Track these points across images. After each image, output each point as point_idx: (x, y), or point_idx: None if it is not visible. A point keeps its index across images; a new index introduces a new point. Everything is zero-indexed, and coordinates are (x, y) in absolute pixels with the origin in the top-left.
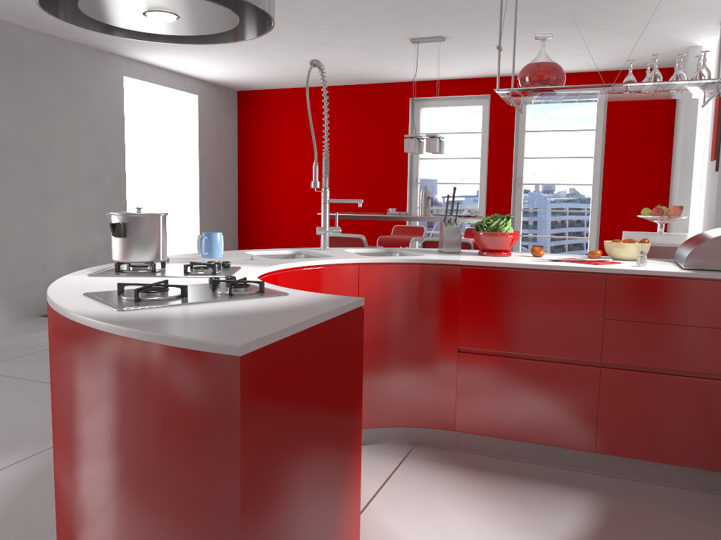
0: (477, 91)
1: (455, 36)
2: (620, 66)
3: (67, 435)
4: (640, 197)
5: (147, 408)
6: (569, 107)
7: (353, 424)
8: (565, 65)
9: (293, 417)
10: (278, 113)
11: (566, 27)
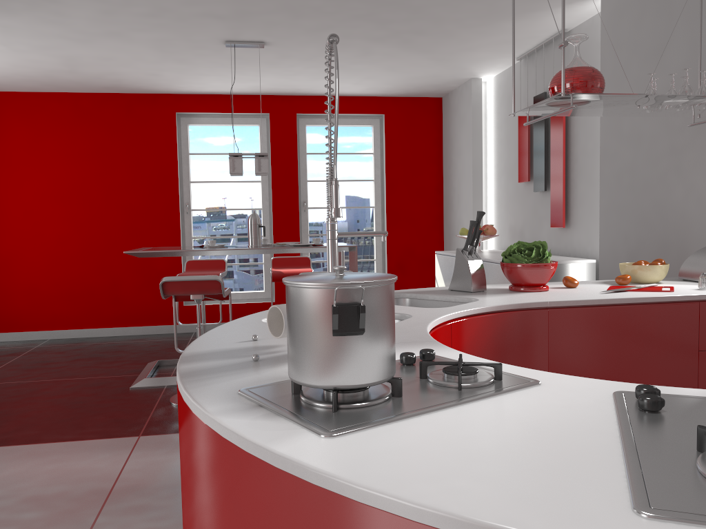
0: (255, 109)
1: (278, 43)
2: (398, 92)
3: None
4: (419, 217)
5: None
6: (347, 130)
7: None
8: (352, 87)
9: None
10: None
11: (394, 46)
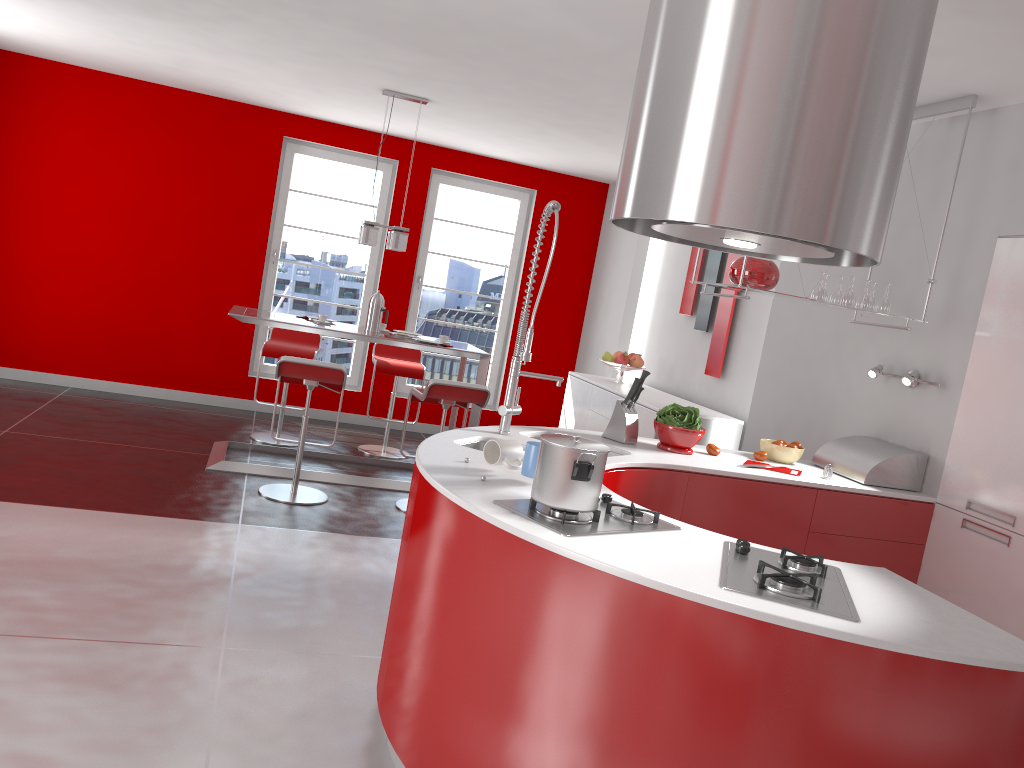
0: (382, 152)
1: (444, 103)
2: (559, 169)
3: (767, 761)
4: (554, 323)
5: (962, 728)
6: (488, 199)
7: None
8: (507, 153)
9: None
10: (45, 101)
11: (574, 134)
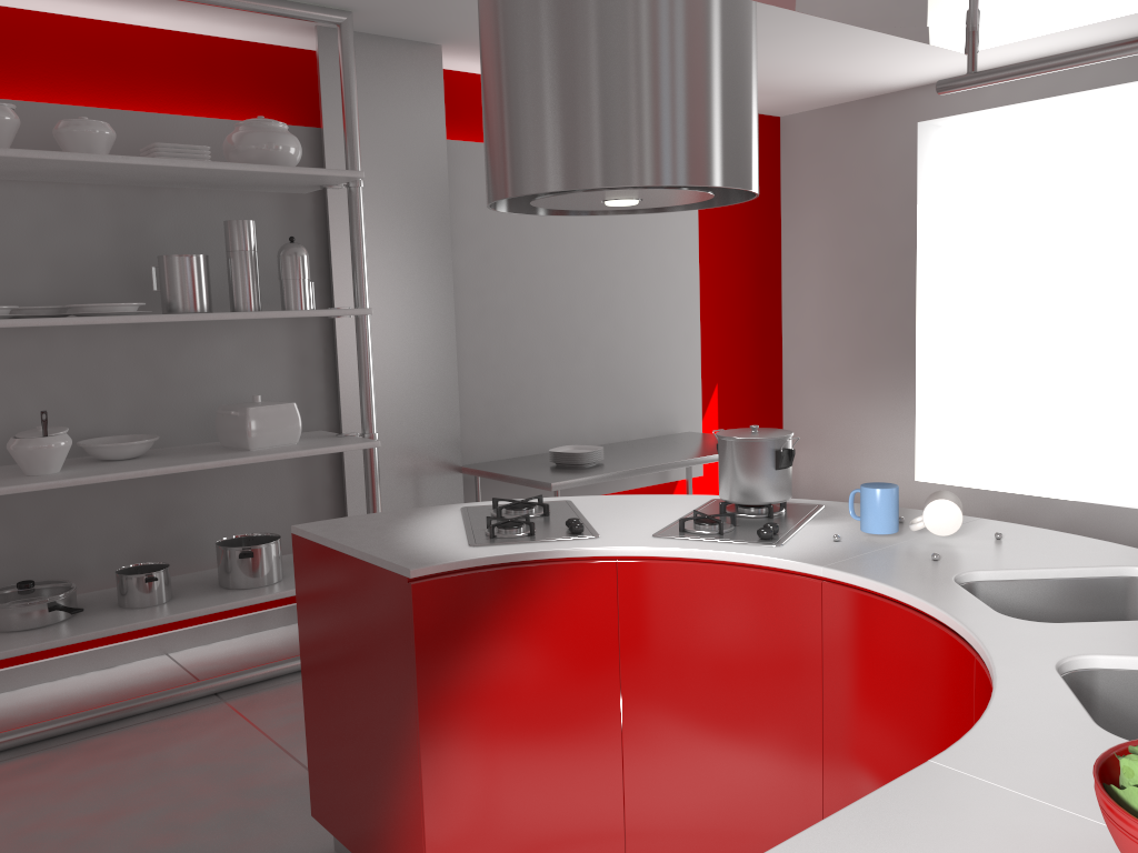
0: None
1: None
2: None
3: None
4: None
5: None
6: None
7: (402, 711)
8: None
9: (331, 619)
10: None
11: None
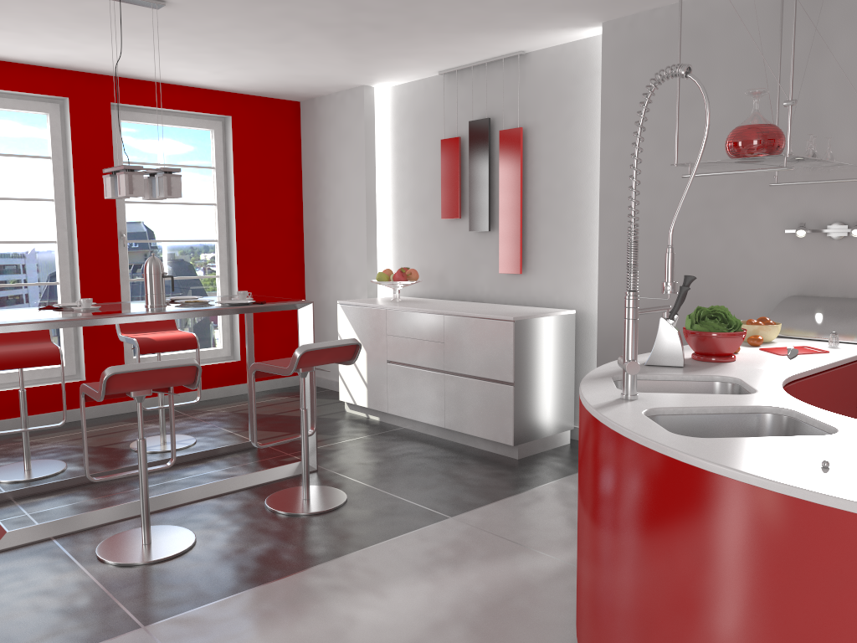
0: (45, 89)
1: (184, 6)
2: (254, 90)
3: None
4: (277, 255)
5: None
6: (180, 133)
7: None
8: (205, 76)
9: None
10: None
11: (328, 37)
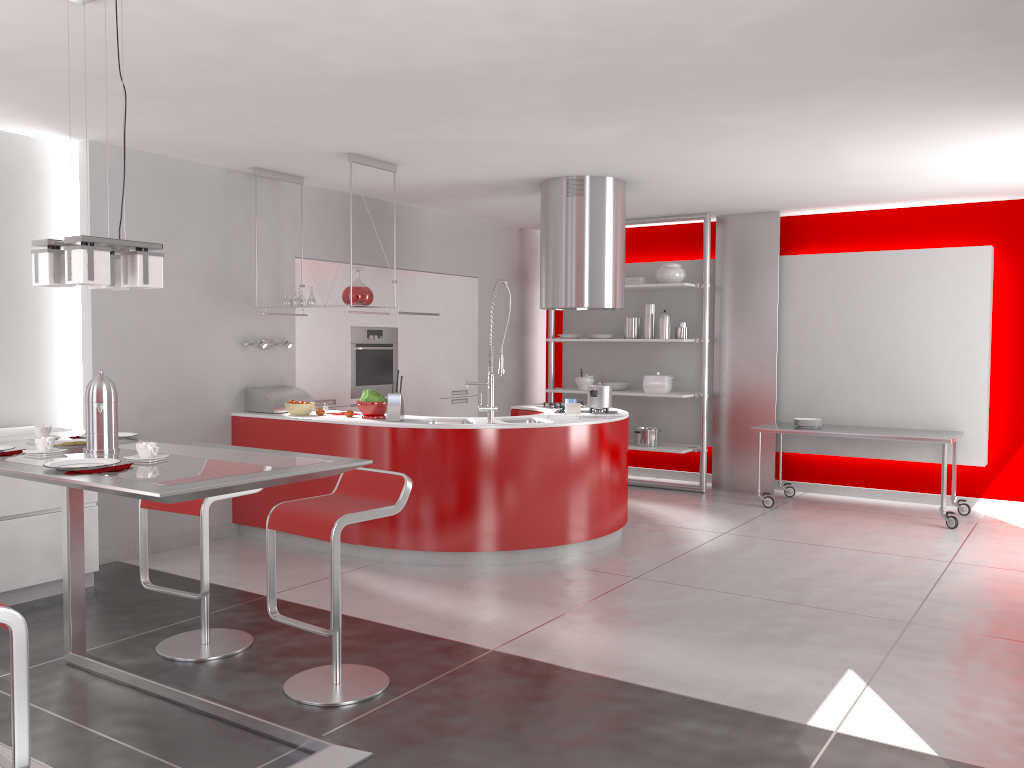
0: None
1: (60, 3)
2: None
3: None
4: None
5: None
6: None
7: None
8: None
9: None
10: None
11: None
